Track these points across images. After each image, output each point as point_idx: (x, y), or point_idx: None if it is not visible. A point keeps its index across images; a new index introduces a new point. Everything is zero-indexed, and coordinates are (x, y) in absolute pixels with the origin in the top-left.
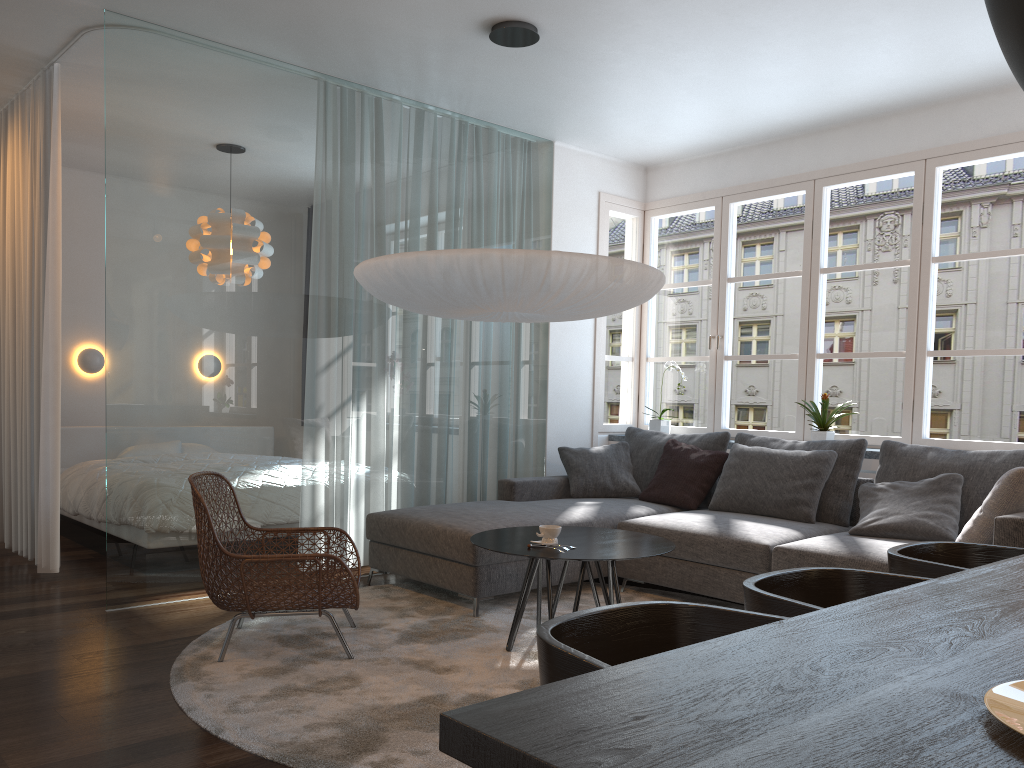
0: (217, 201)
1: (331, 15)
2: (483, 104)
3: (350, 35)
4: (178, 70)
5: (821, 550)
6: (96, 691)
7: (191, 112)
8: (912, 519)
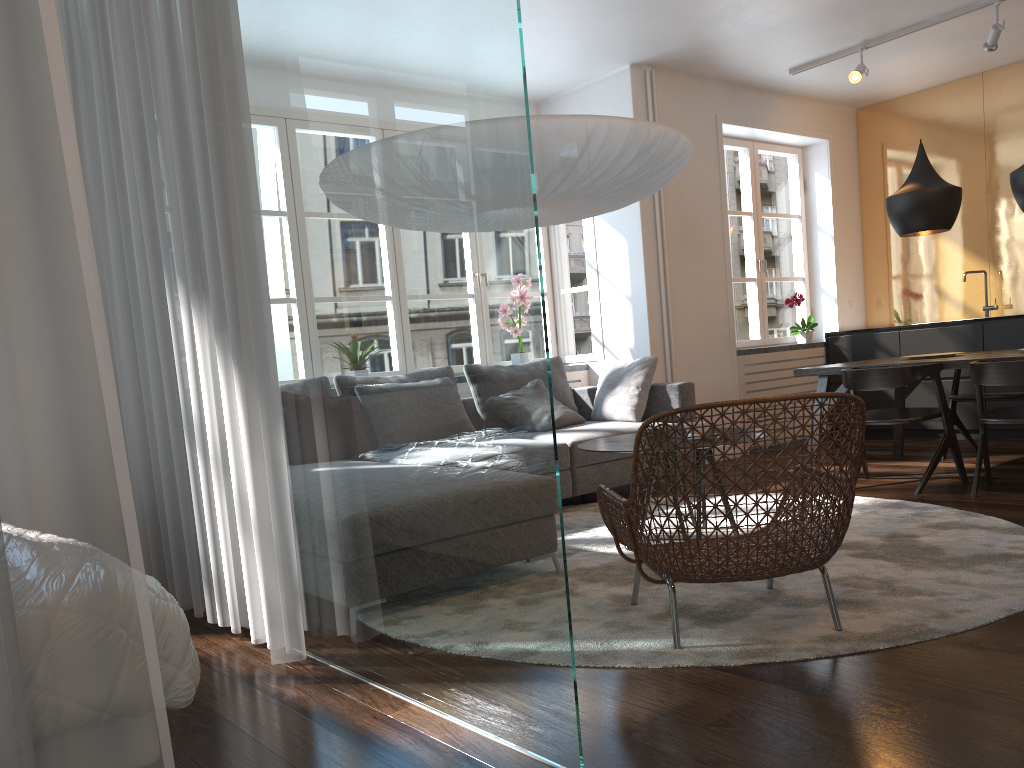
0: None
1: None
2: None
3: None
4: None
5: (596, 435)
6: (1017, 661)
7: None
8: (564, 411)
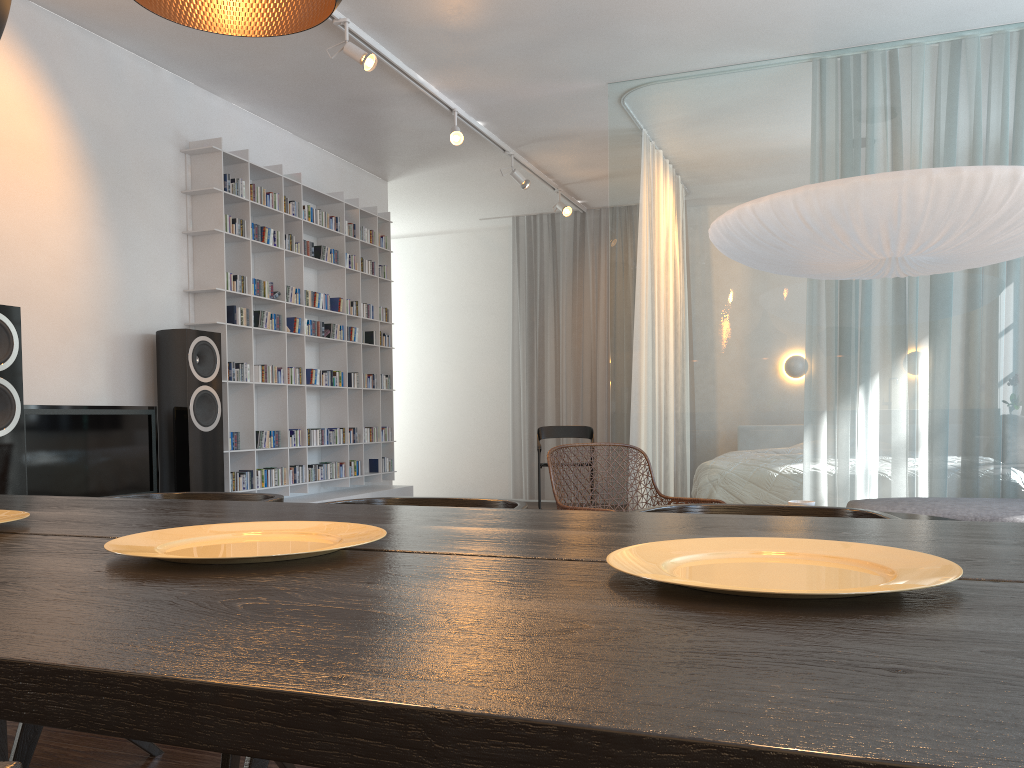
0: (700, 209)
1: (730, 10)
2: (1016, 3)
3: (771, 15)
4: (665, 108)
5: None
6: None
7: (676, 139)
8: None
